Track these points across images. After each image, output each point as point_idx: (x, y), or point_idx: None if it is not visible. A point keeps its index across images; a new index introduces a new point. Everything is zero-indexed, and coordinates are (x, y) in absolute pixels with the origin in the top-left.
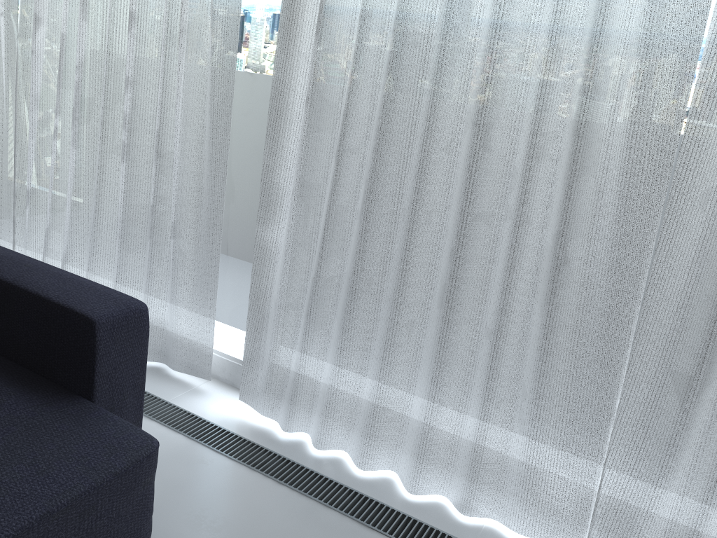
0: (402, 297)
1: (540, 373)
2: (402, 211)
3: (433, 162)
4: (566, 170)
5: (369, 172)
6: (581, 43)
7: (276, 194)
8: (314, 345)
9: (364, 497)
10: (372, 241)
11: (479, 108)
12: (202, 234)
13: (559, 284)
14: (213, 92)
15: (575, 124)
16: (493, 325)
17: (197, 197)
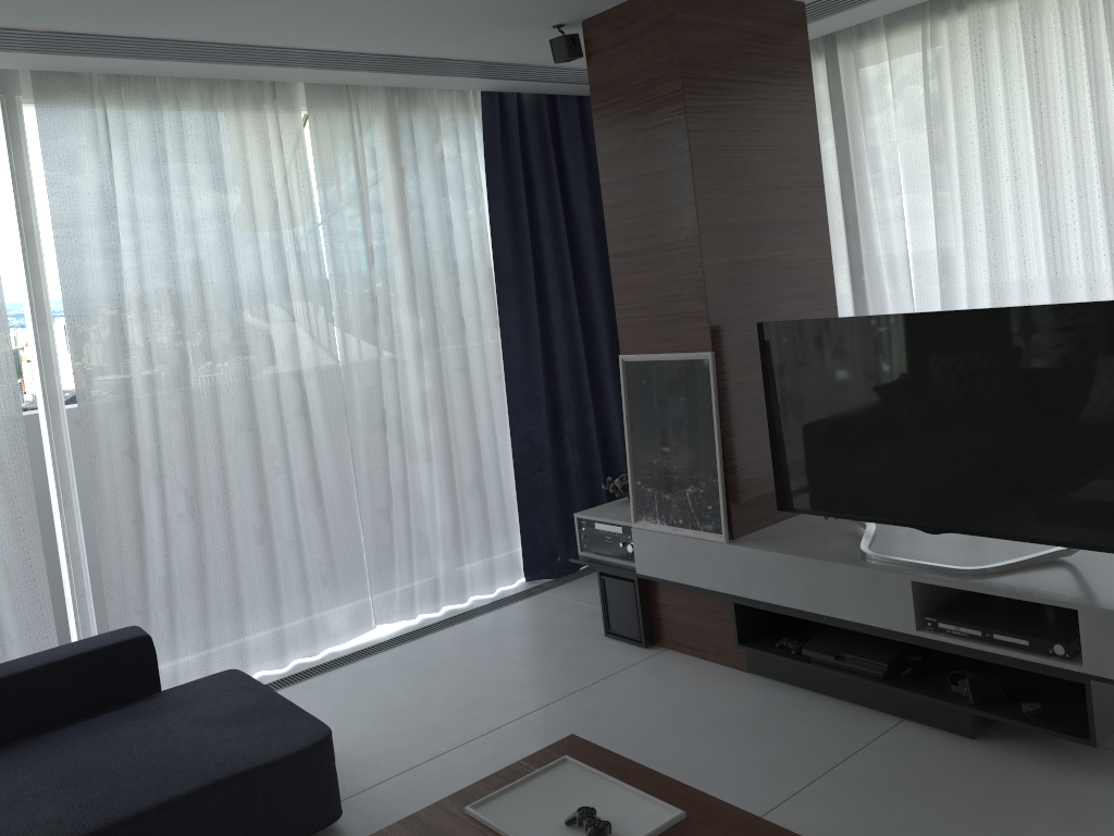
0: (236, 550)
1: (328, 544)
2: (215, 498)
3: (228, 460)
4: (305, 435)
5: (192, 482)
6: (284, 369)
7: (108, 533)
8: (178, 624)
9: (268, 683)
10: (205, 526)
11: (253, 419)
12: (21, 608)
13: (322, 493)
14: (7, 480)
15: (302, 410)
16: (294, 535)
17: (5, 578)
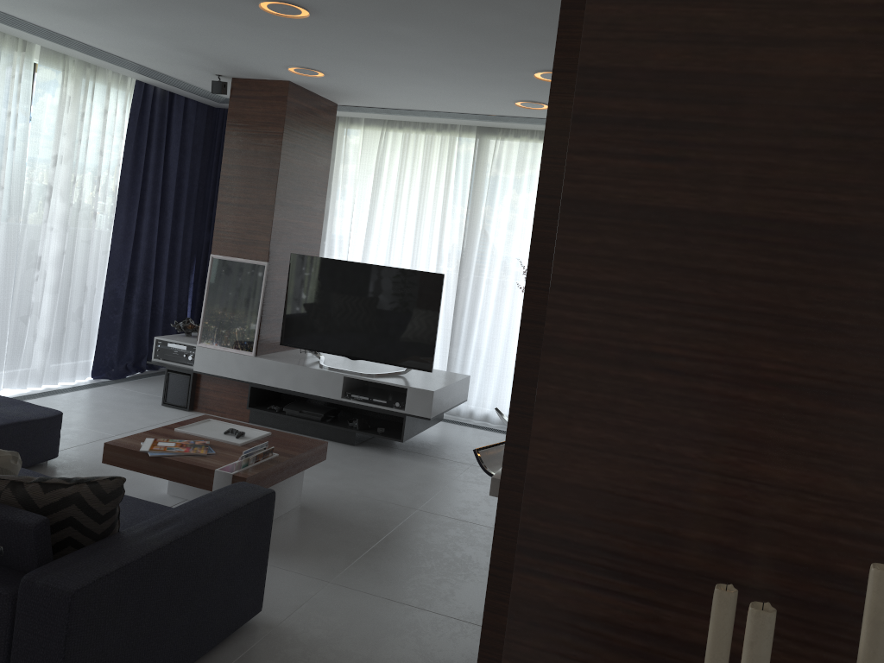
0: None
1: None
2: None
3: None
4: None
5: None
6: None
7: None
8: None
9: None
10: None
11: None
12: None
13: None
14: None
15: None
16: None
17: None
